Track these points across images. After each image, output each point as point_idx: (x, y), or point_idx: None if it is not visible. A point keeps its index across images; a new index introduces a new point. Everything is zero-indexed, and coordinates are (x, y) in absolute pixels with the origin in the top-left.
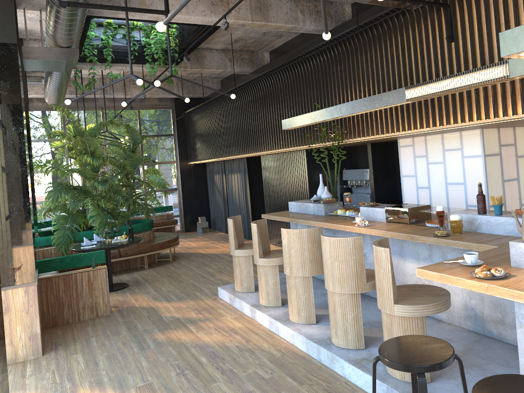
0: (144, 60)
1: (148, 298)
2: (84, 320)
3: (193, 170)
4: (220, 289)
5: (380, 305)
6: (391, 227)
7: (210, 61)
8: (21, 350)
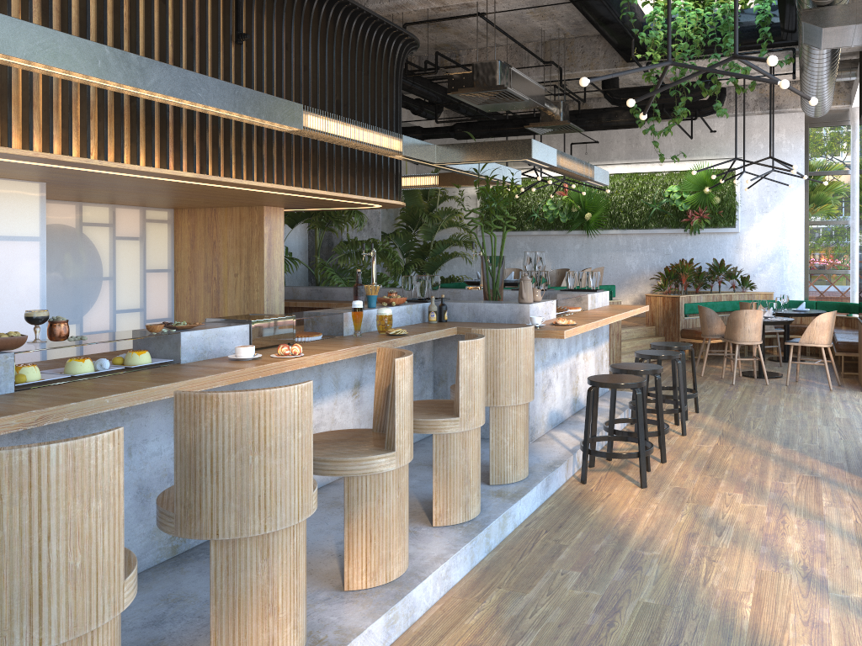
0: None
1: None
2: None
3: None
4: None
5: (526, 398)
6: (324, 346)
7: None
8: None
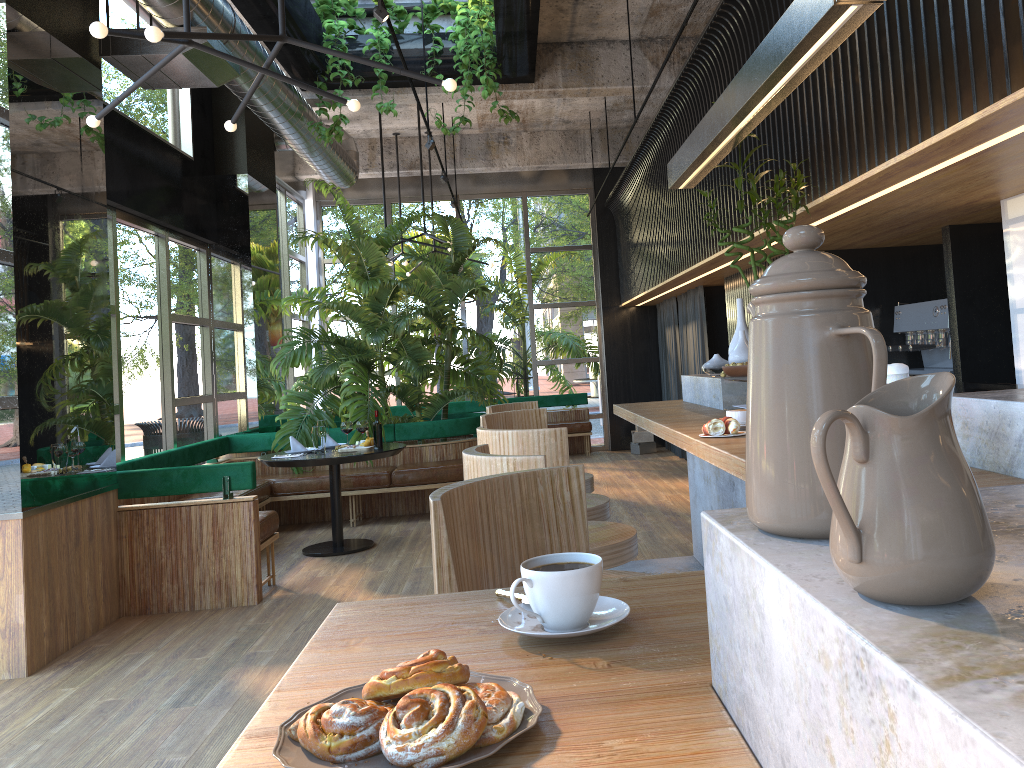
0: (457, 74)
1: (362, 580)
2: (201, 610)
3: (630, 320)
4: None
5: None
6: None
7: (608, 69)
8: None
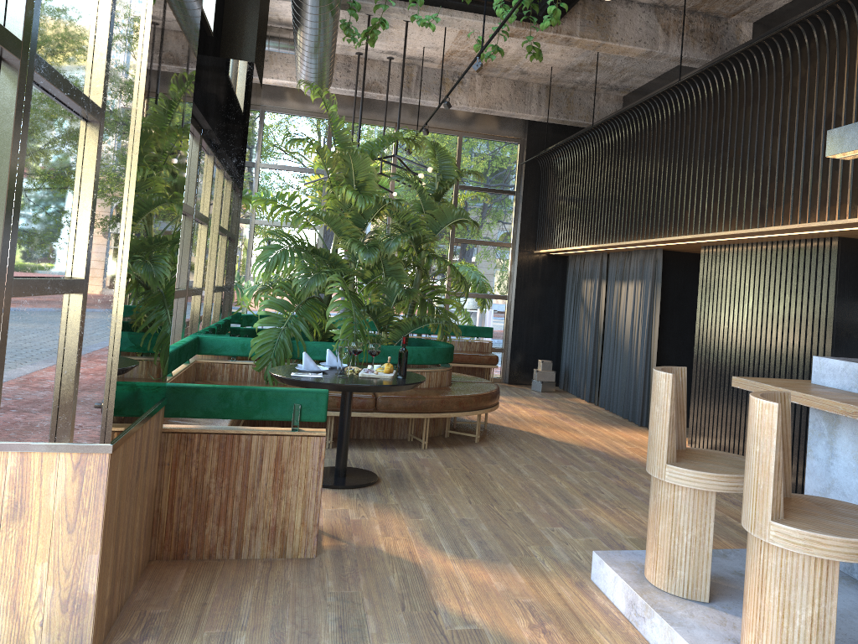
0: (490, 2)
1: (412, 531)
2: (250, 560)
3: (541, 266)
4: (599, 562)
5: None
6: None
7: (623, 27)
8: (36, 636)
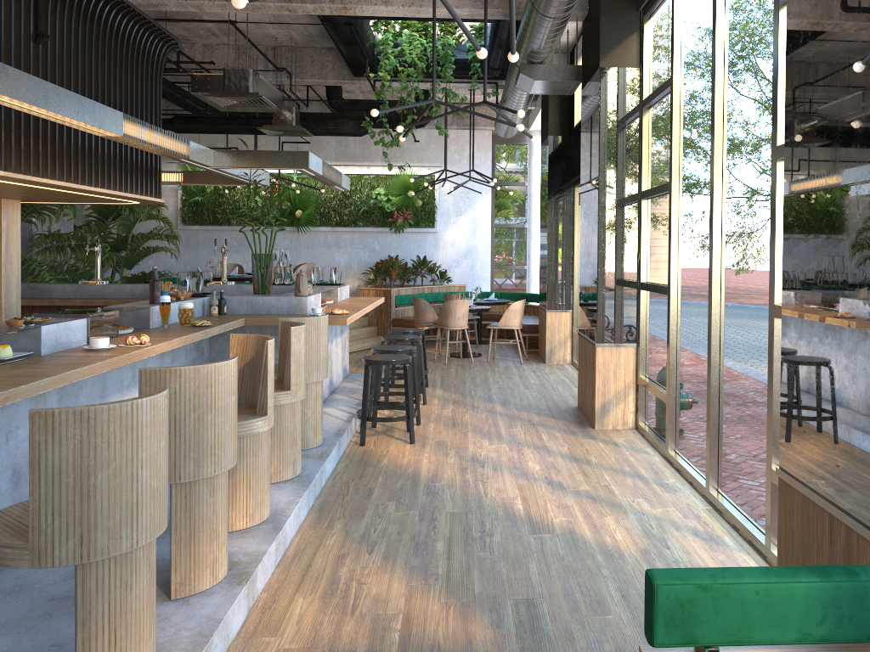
0: None
1: None
2: None
3: None
4: None
5: (324, 375)
6: (153, 337)
7: None
8: None
